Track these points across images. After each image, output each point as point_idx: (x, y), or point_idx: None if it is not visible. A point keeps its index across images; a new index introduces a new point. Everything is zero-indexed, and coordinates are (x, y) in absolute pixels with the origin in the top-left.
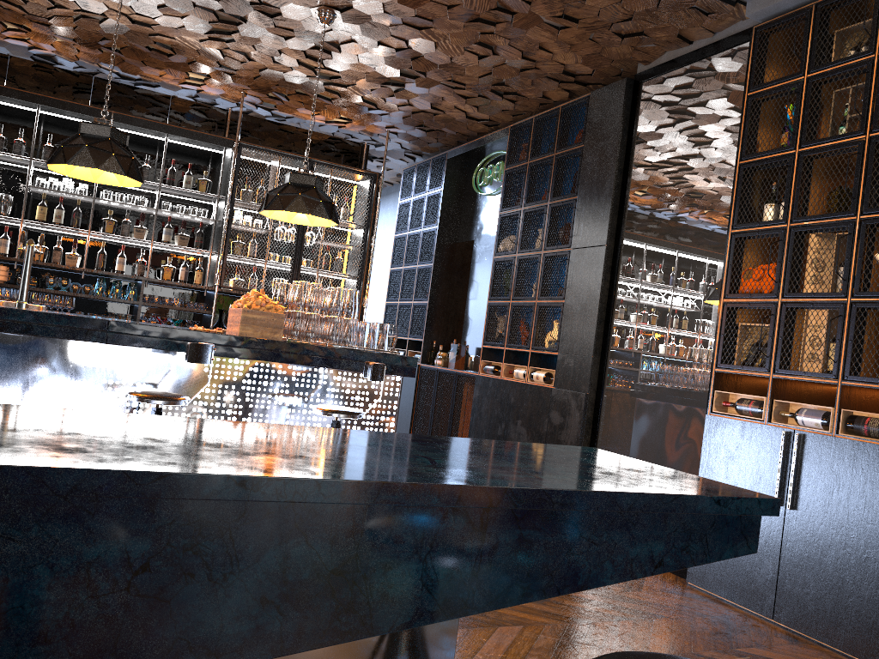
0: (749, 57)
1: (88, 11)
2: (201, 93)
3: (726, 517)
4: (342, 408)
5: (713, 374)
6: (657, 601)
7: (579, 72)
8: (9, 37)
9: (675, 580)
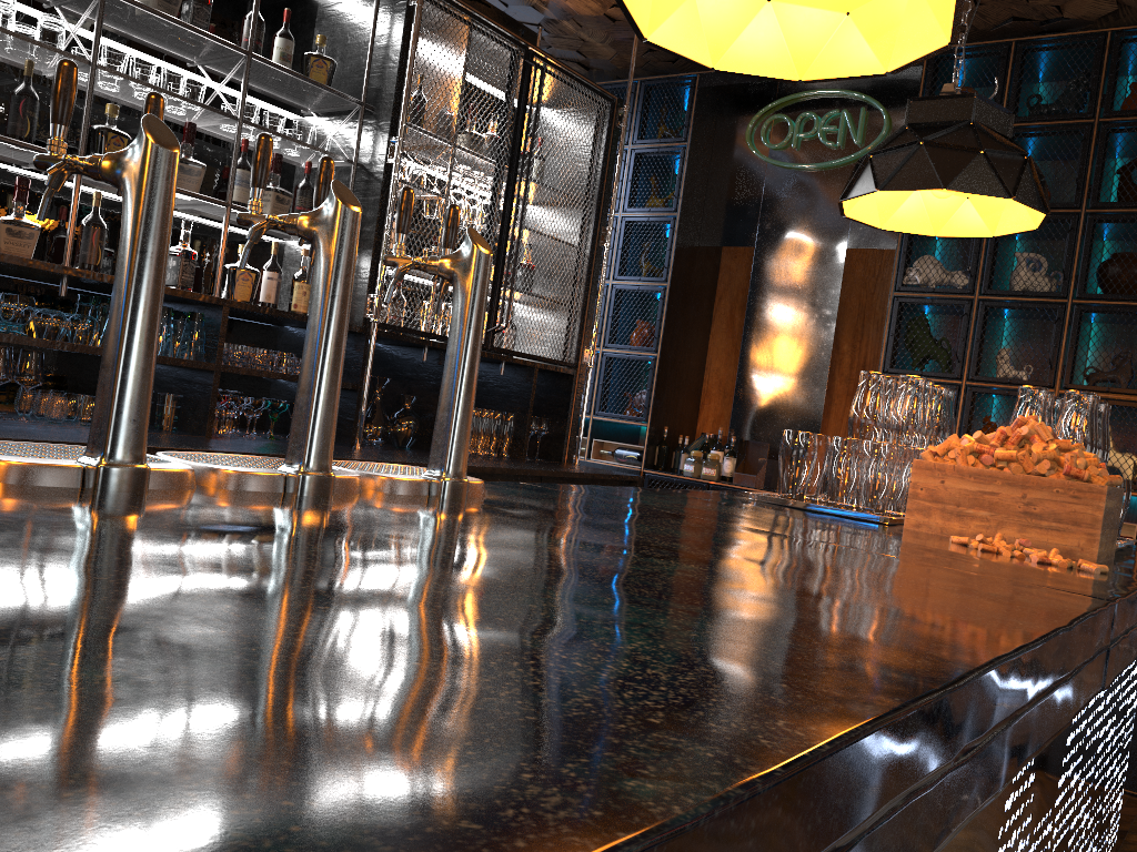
0: None
1: None
2: None
3: None
4: None
5: None
6: None
7: None
8: None
9: None
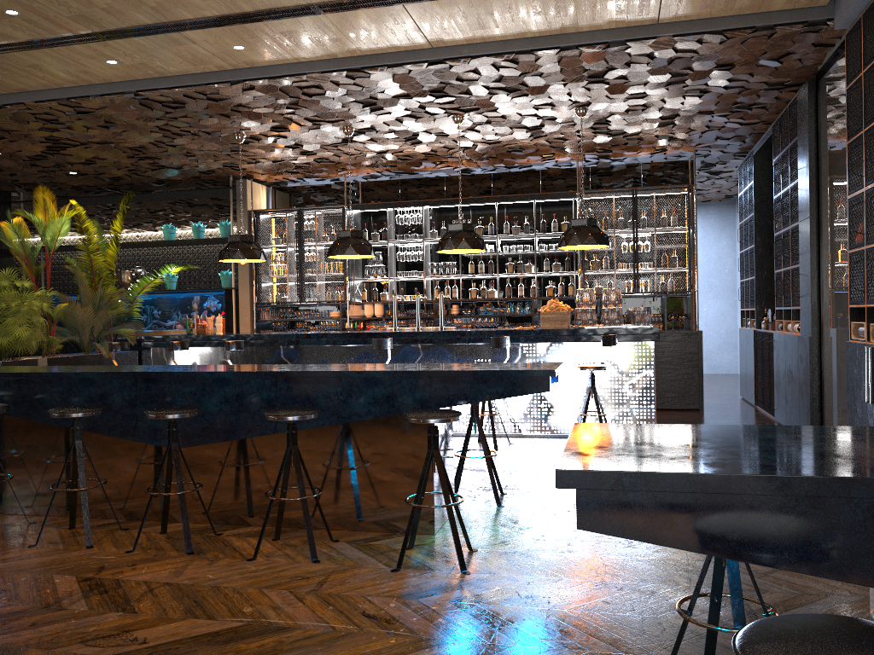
0: (845, 59)
1: (465, 146)
2: (558, 162)
3: (531, 378)
4: (590, 365)
5: (849, 310)
6: None
7: (782, 81)
8: (440, 167)
9: None
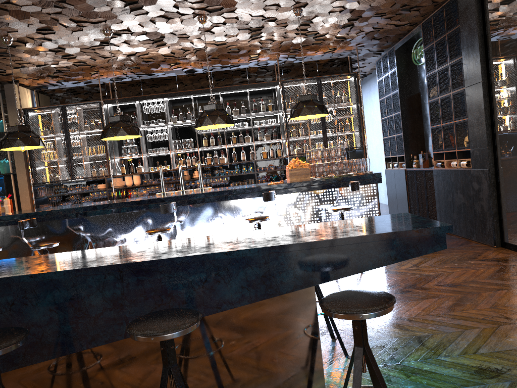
0: None
1: (198, 48)
2: (259, 62)
3: (425, 236)
4: (341, 207)
5: None
6: None
7: None
8: (173, 68)
9: None
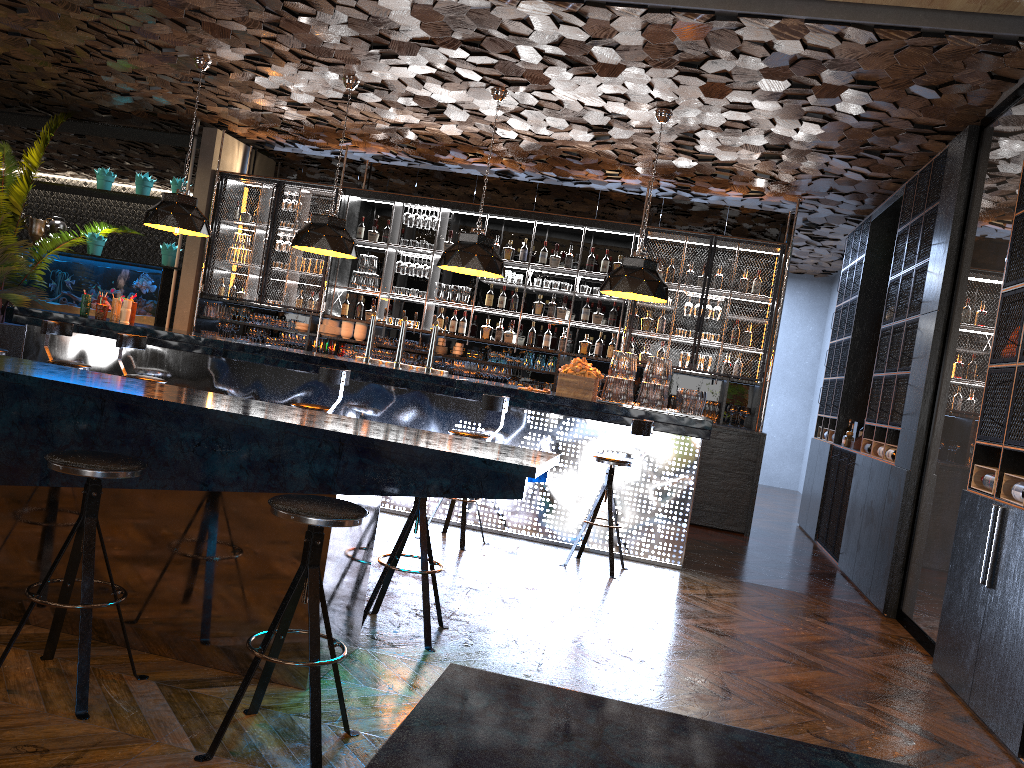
0: None
1: (506, 138)
2: (624, 185)
3: (497, 473)
4: (610, 457)
5: (974, 447)
6: (856, 666)
7: (933, 123)
8: (474, 162)
9: (926, 665)
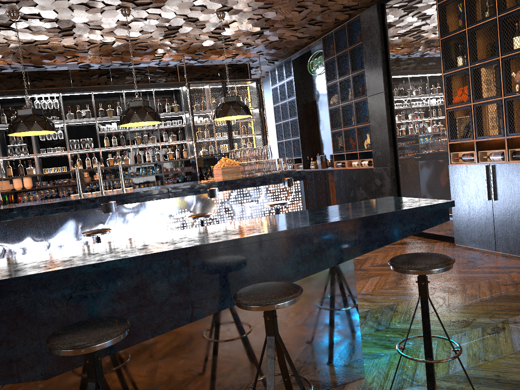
0: None
1: (107, 42)
2: (161, 62)
3: (435, 211)
4: (278, 202)
5: (448, 145)
6: None
7: (351, 5)
8: (68, 61)
9: (450, 245)
